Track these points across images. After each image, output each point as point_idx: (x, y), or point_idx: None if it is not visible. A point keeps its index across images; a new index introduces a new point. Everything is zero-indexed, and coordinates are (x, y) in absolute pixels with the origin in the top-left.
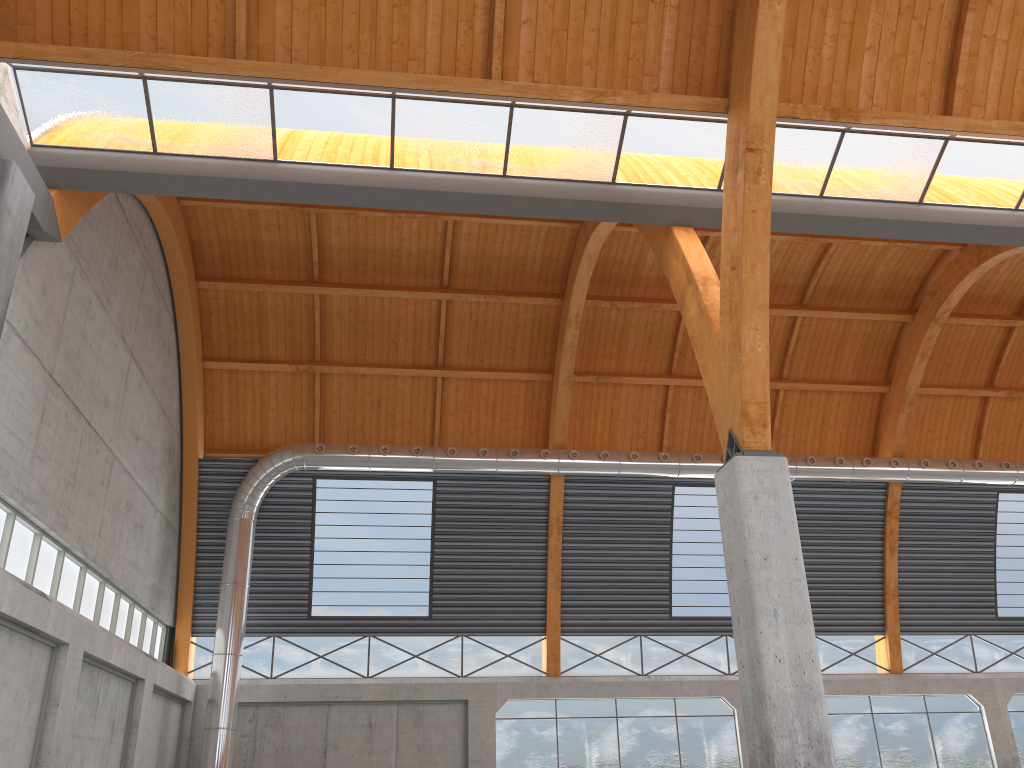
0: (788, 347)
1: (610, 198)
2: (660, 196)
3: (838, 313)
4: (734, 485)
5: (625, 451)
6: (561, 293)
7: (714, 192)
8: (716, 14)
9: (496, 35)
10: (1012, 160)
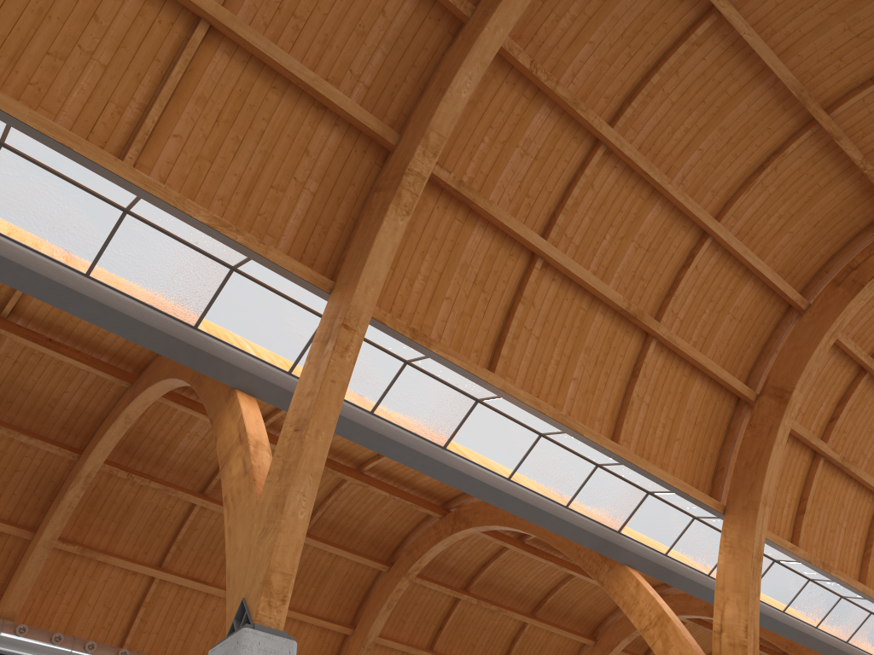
0: None
1: (188, 339)
2: (236, 357)
3: (332, 547)
4: None
5: (83, 639)
6: (80, 449)
7: (285, 373)
8: (343, 215)
9: (143, 130)
10: (516, 436)
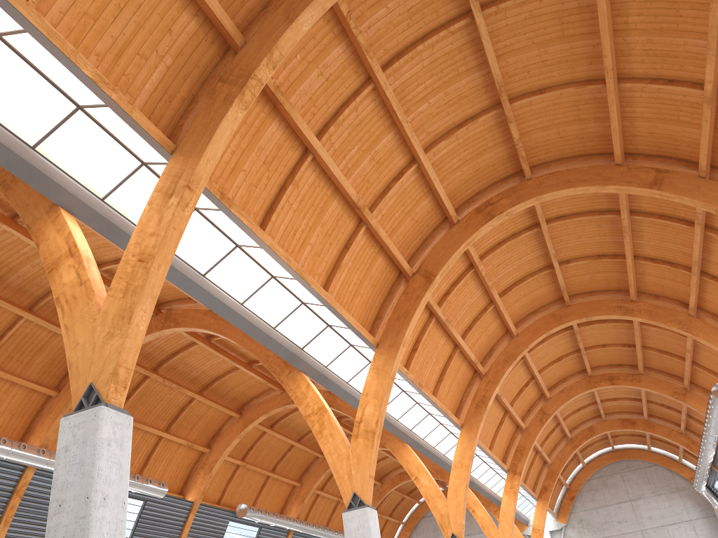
0: (2, 338)
1: (28, 158)
2: (65, 180)
3: (54, 327)
4: (93, 430)
5: None
6: None
7: (100, 200)
8: (186, 90)
9: None
10: (255, 275)
